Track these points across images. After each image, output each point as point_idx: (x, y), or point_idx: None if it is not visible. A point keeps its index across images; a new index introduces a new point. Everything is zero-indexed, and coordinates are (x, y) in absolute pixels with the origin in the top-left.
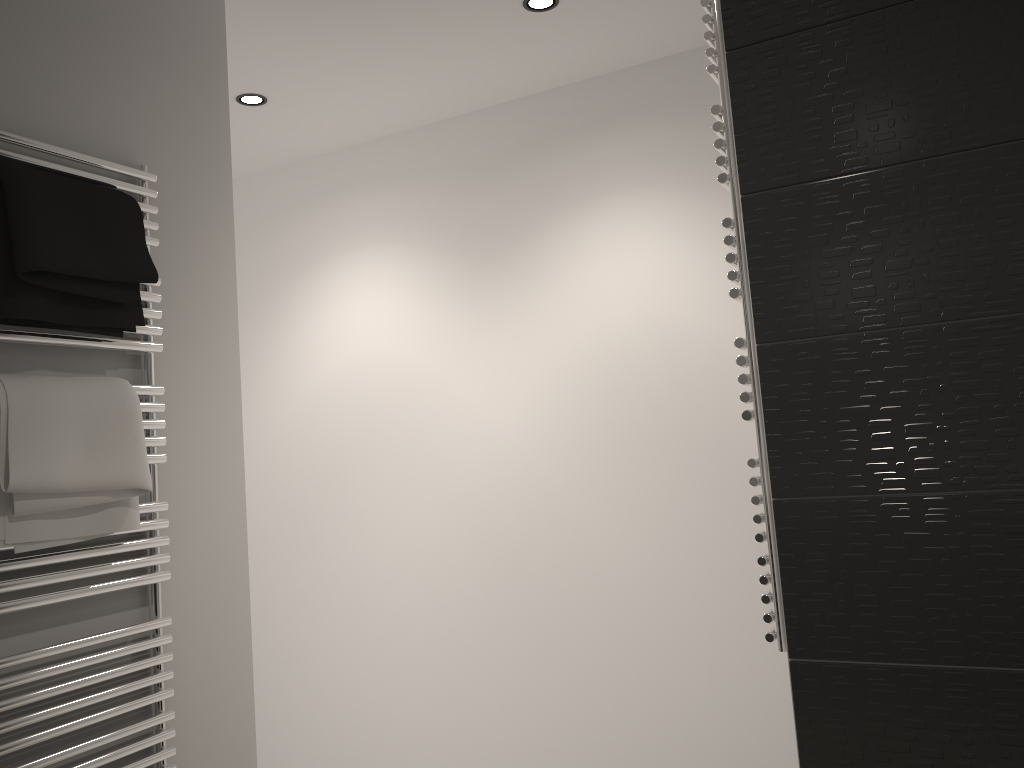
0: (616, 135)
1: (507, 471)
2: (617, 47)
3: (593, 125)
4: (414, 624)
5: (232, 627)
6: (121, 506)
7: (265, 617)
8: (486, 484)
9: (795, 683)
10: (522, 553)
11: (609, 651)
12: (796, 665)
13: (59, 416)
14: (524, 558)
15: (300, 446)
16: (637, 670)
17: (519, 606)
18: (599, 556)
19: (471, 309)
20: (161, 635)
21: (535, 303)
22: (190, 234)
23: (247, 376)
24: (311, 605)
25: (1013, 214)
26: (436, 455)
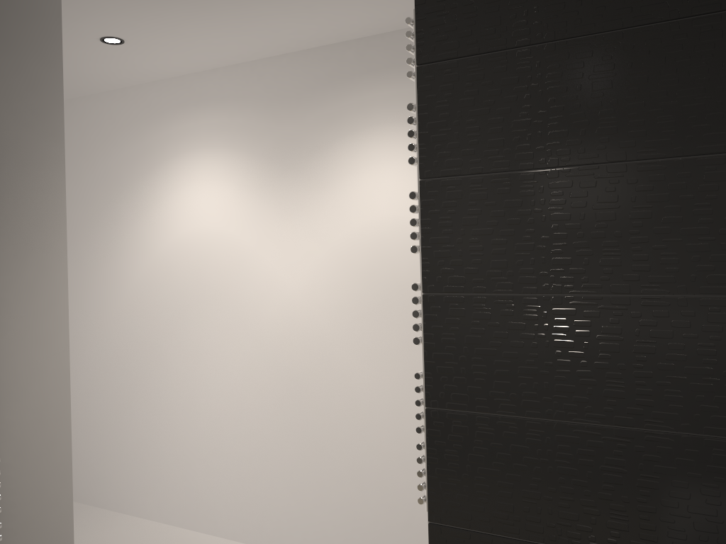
0: (384, 82)
1: (296, 322)
2: (385, 17)
3: (368, 73)
4: (229, 423)
5: (56, 456)
6: None
7: (129, 408)
8: (281, 330)
9: (431, 539)
10: (303, 381)
11: (358, 454)
12: (432, 527)
13: None
14: (304, 385)
15: (155, 291)
16: (376, 469)
17: (299, 418)
18: (355, 388)
19: (276, 203)
20: None
21: (321, 203)
22: (25, 170)
23: (120, 237)
24: (160, 403)
25: (608, 219)
26: (248, 306)
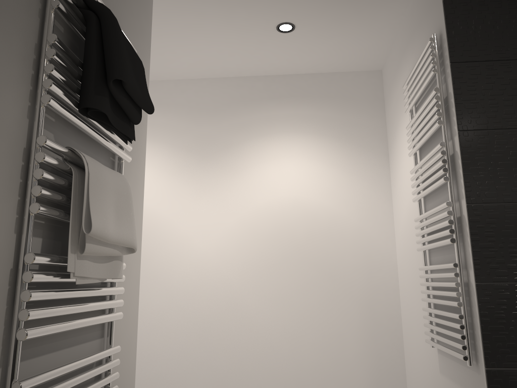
0: (285, 105)
1: (206, 277)
2: (298, 62)
3: (273, 98)
4: None
5: (130, 358)
6: (119, 260)
7: None
8: (192, 284)
9: (489, 381)
10: (211, 325)
11: (261, 382)
12: (490, 371)
13: (107, 187)
14: (212, 328)
15: None
16: None
17: (206, 357)
18: (259, 327)
19: (192, 183)
20: (114, 359)
21: (232, 184)
22: None
23: None
24: None
25: None
26: (160, 265)
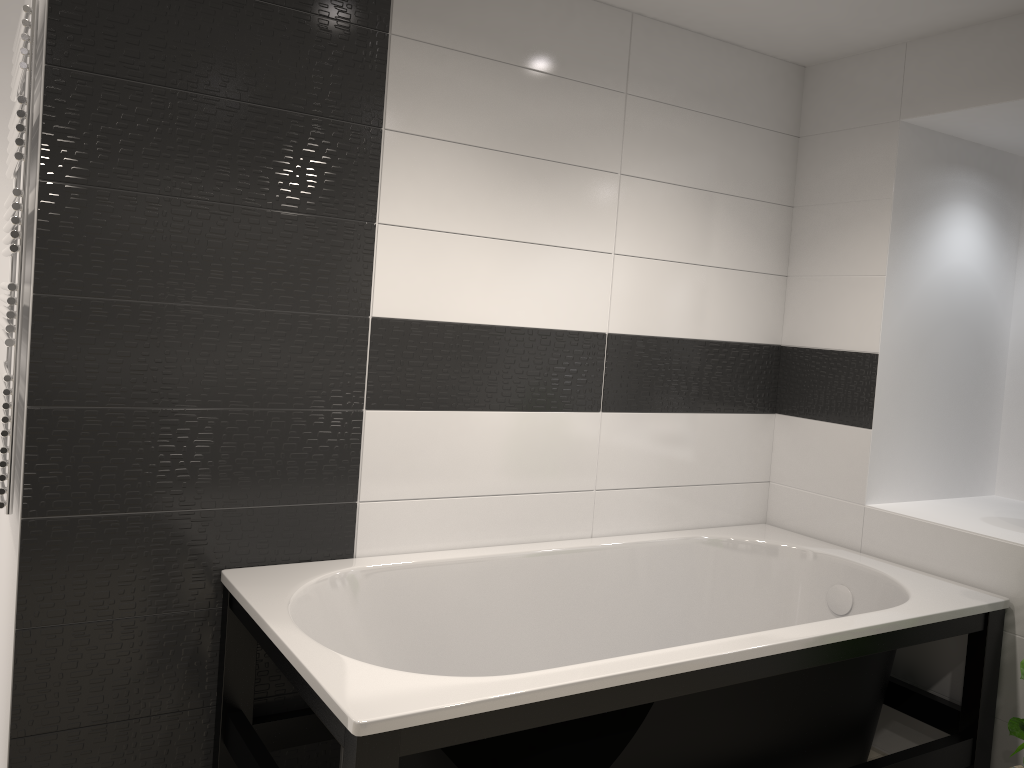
0: None
1: None
2: None
3: None
4: None
5: None
6: None
7: None
8: None
9: (24, 534)
10: None
11: None
12: (27, 522)
13: None
14: None
15: None
16: None
17: None
18: None
19: None
20: None
21: None
22: None
23: None
24: None
25: (217, 247)
26: None
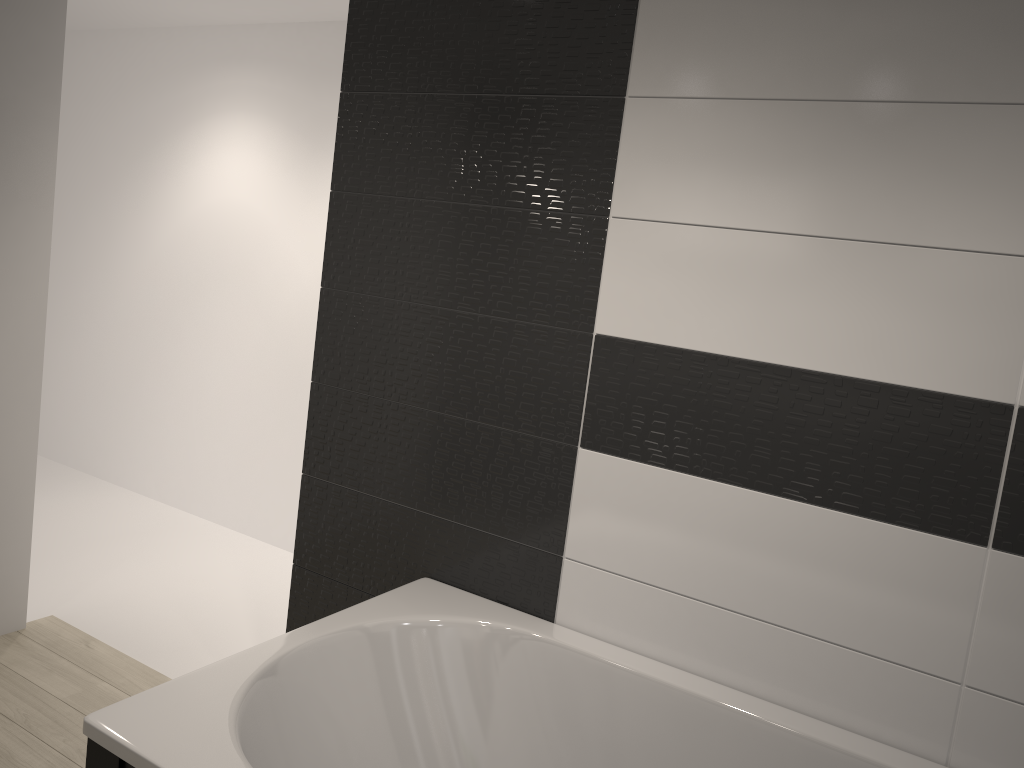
0: None
1: (307, 313)
2: None
3: None
4: (233, 407)
5: (26, 386)
6: None
7: (139, 379)
8: (293, 319)
9: (302, 487)
10: (307, 374)
11: None
12: (304, 477)
13: None
14: (307, 378)
15: (178, 258)
16: None
17: (299, 411)
18: None
19: (304, 183)
20: None
21: None
22: (20, 127)
23: (149, 194)
24: (170, 378)
25: (446, 247)
26: (264, 289)
